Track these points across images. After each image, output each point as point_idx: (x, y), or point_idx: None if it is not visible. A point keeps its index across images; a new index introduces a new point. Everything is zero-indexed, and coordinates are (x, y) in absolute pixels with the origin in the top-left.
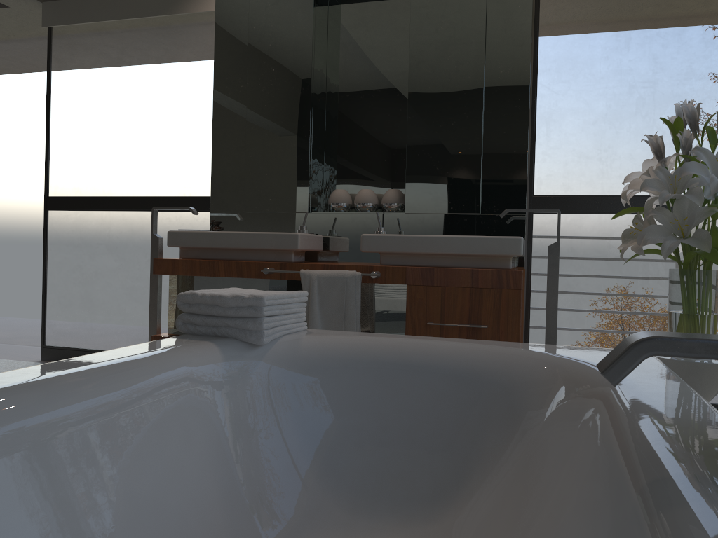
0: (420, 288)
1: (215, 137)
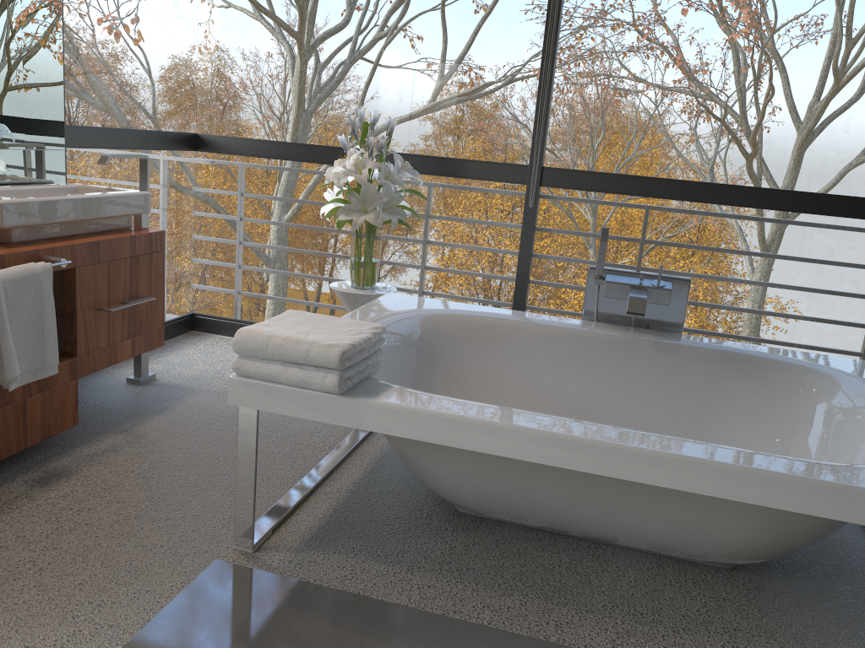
0: (88, 269)
1: None
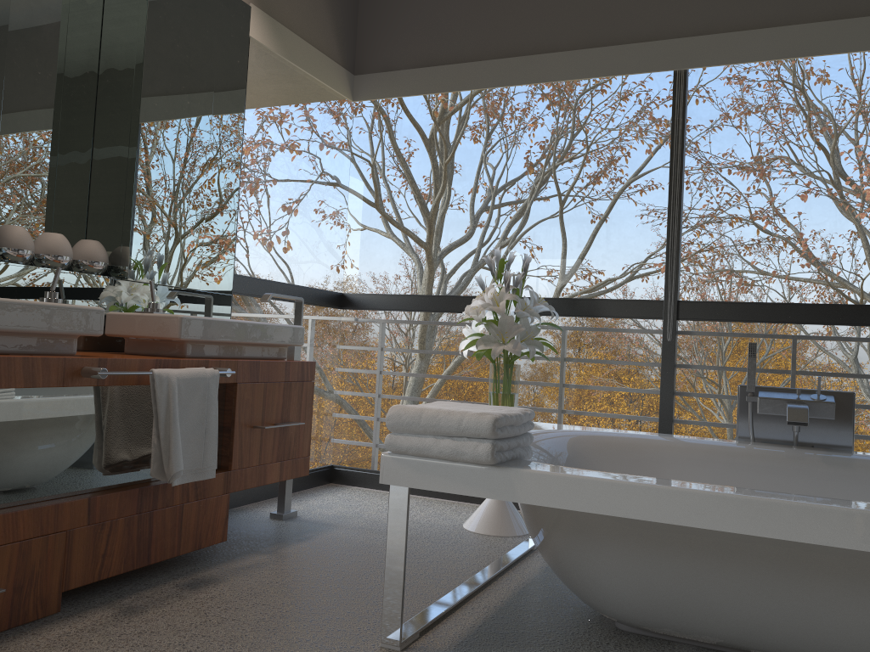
0: (248, 386)
1: None
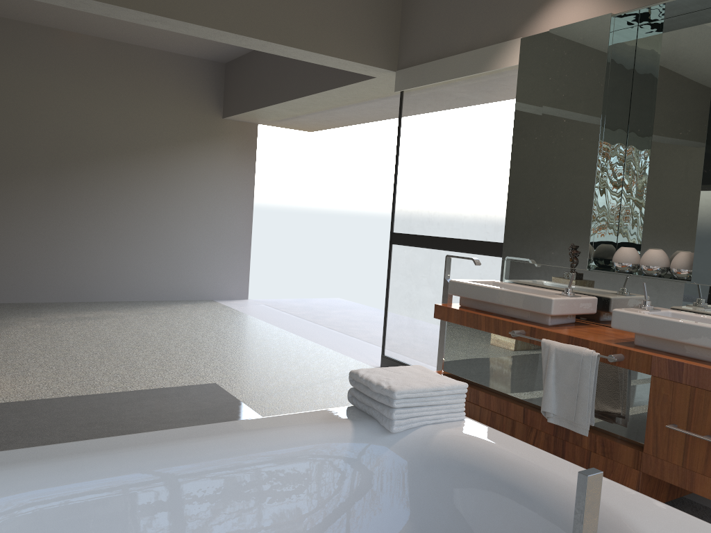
0: (666, 383)
1: (510, 188)
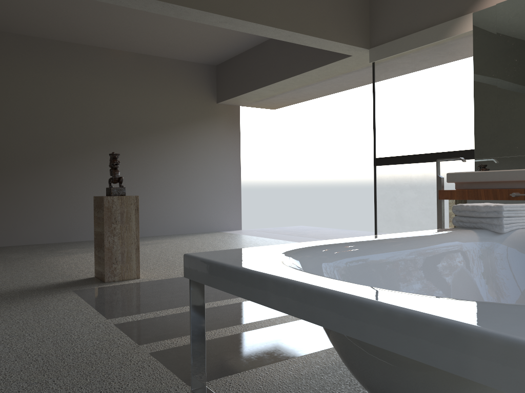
0: None
1: (476, 111)
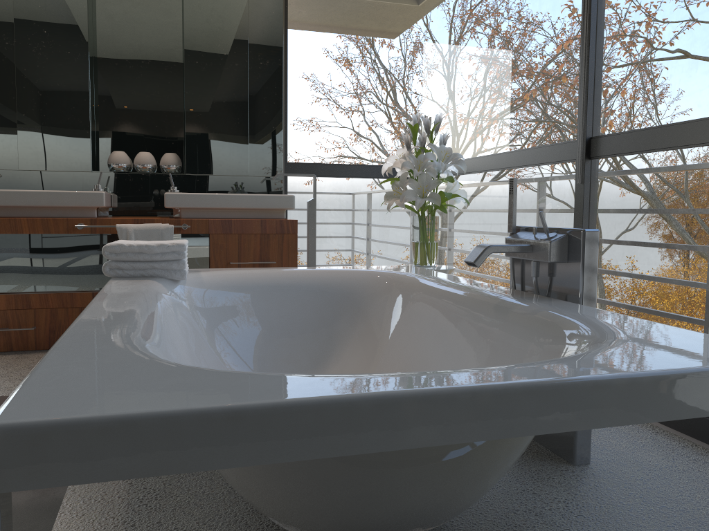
0: (221, 236)
1: None
